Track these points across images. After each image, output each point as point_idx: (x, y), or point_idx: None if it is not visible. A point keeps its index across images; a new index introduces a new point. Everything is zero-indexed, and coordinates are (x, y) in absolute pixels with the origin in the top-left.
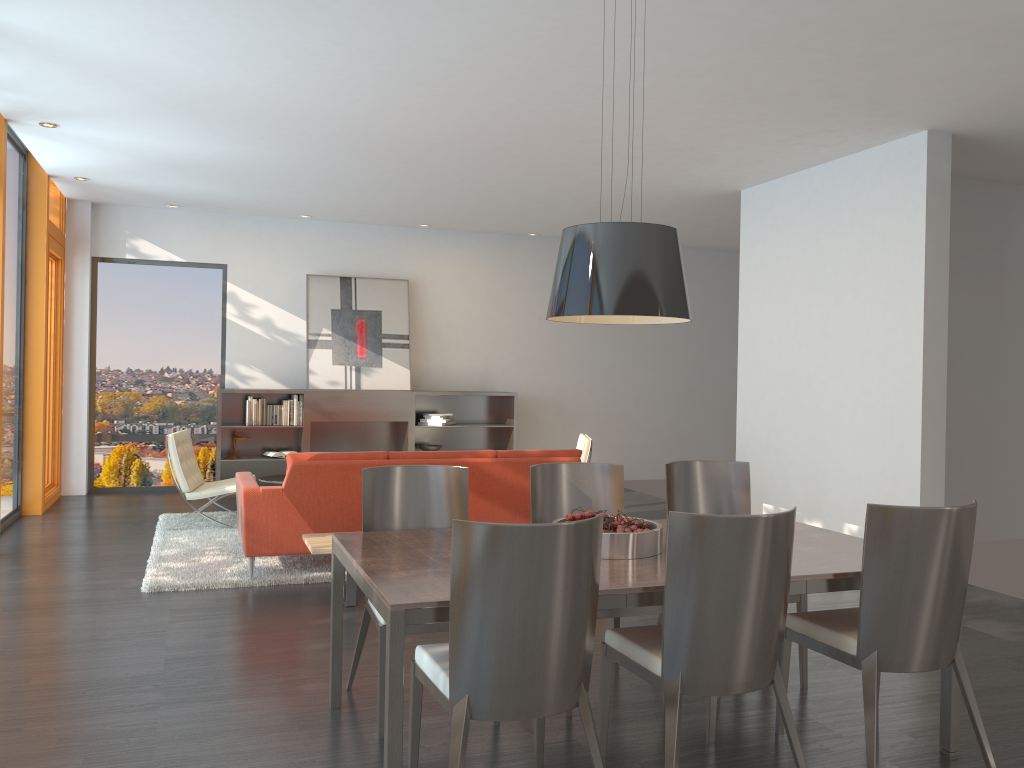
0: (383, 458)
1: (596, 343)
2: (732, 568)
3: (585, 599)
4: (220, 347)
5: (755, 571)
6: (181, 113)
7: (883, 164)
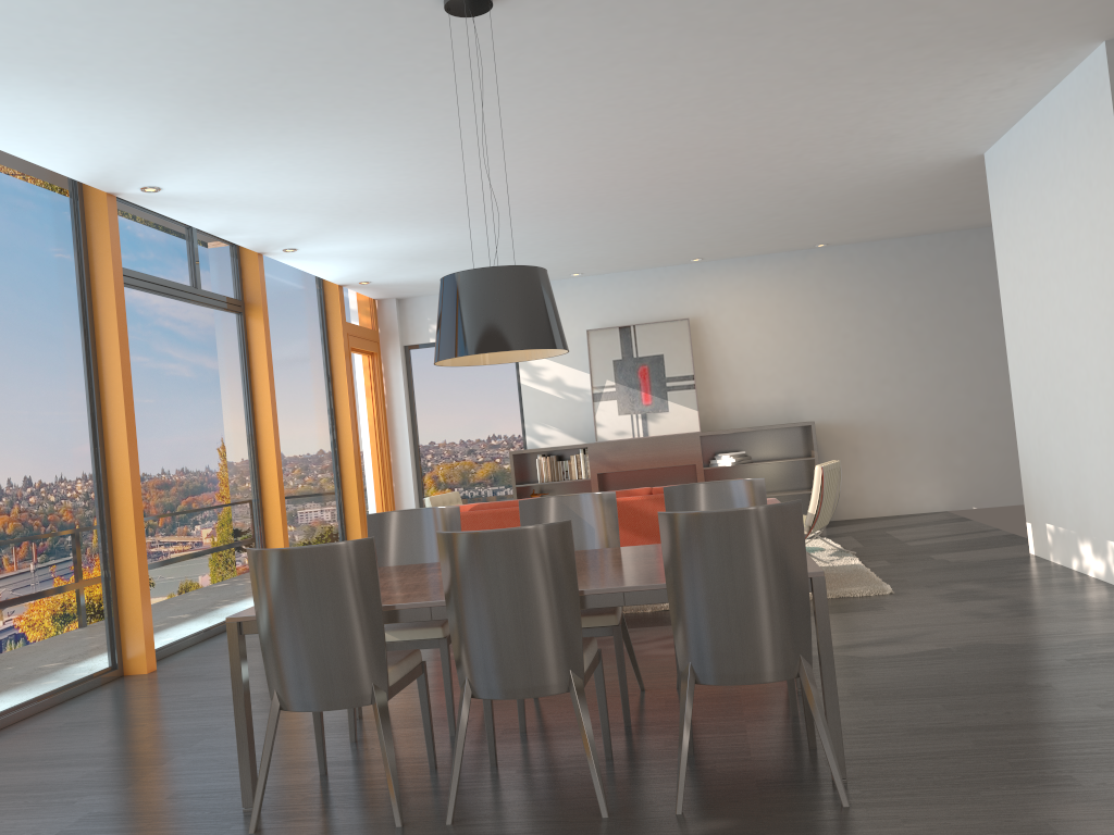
0: None
1: (920, 353)
2: (481, 580)
3: (353, 610)
4: (519, 411)
5: (504, 582)
6: (362, 219)
7: (1078, 93)
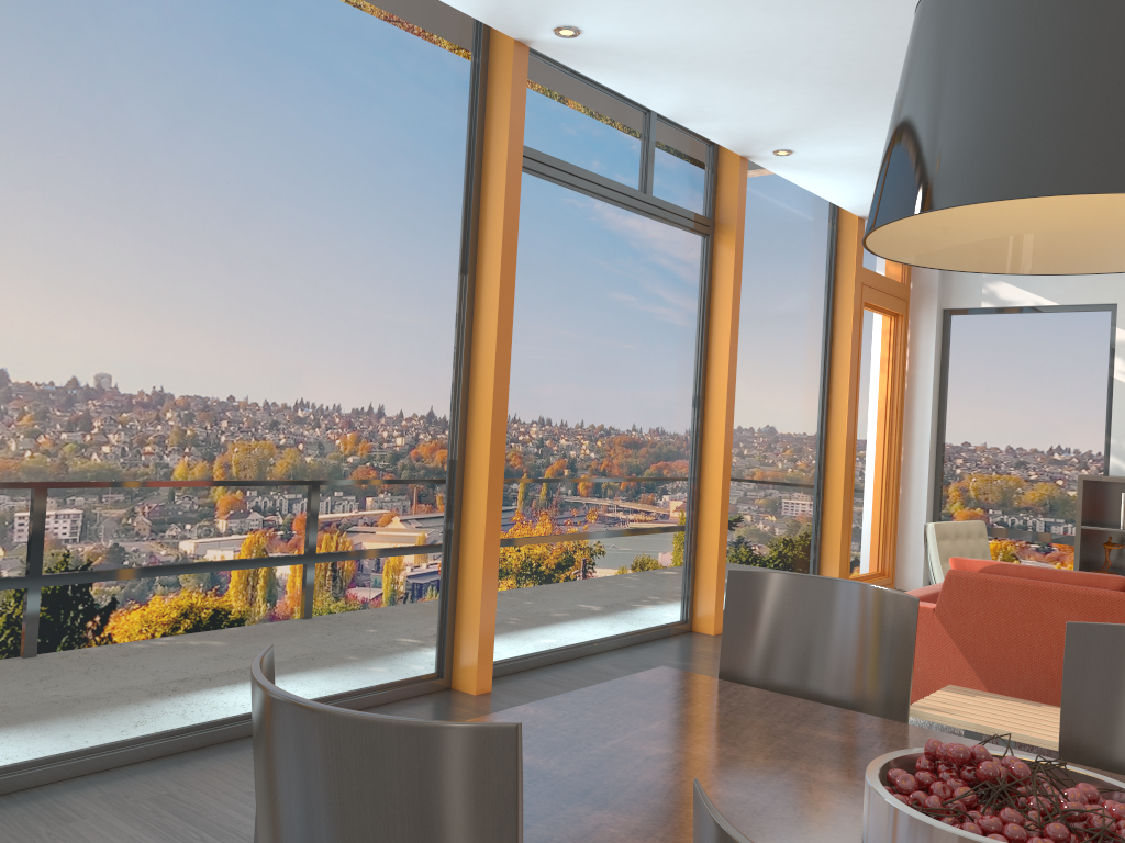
0: (1113, 588)
1: None
2: None
3: None
4: (1104, 418)
5: None
6: (882, 95)
7: None
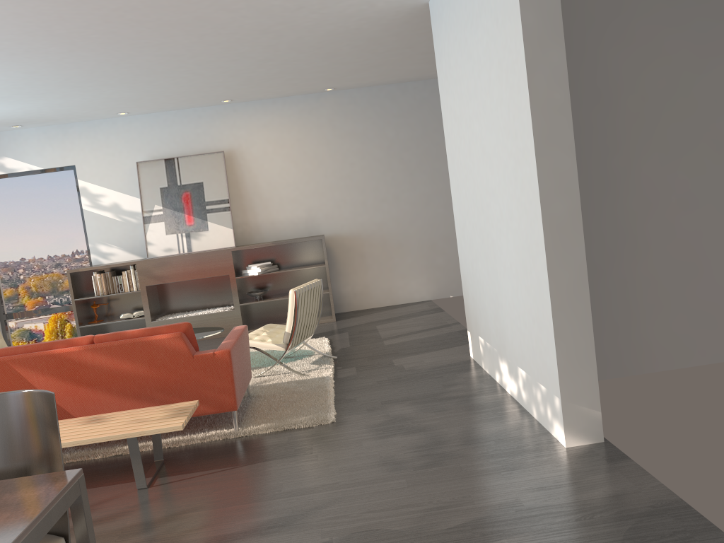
0: None
1: (410, 177)
2: None
3: None
4: (84, 233)
5: None
6: None
7: None
